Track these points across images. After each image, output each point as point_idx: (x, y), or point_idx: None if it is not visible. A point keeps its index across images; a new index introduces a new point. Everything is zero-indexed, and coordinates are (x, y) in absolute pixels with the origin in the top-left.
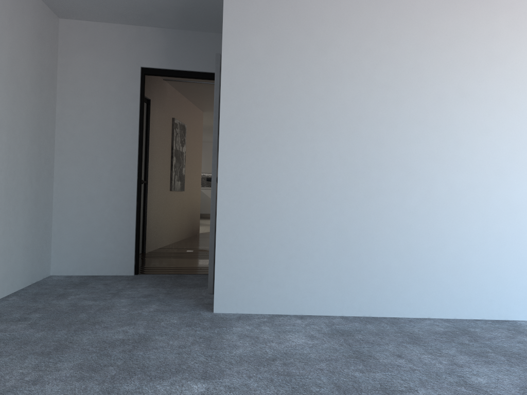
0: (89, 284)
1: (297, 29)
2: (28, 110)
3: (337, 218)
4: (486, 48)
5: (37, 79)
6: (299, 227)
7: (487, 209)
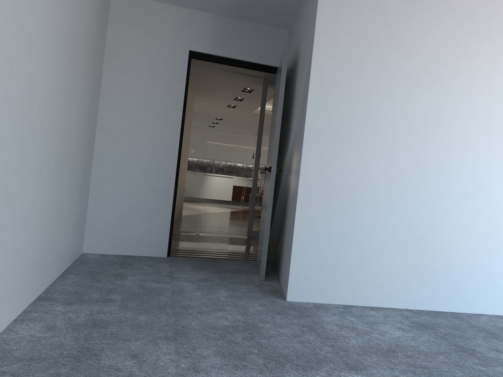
0: (133, 265)
1: (384, 34)
2: (89, 84)
3: (408, 217)
4: None
5: (96, 52)
6: (373, 222)
7: None
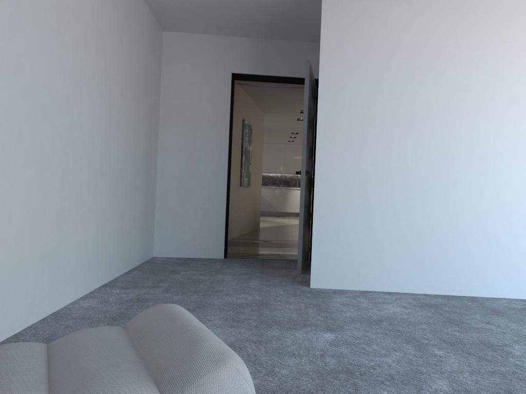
0: (190, 264)
1: (386, 38)
2: (144, 112)
3: (421, 206)
4: None
5: (150, 84)
6: (386, 213)
7: None
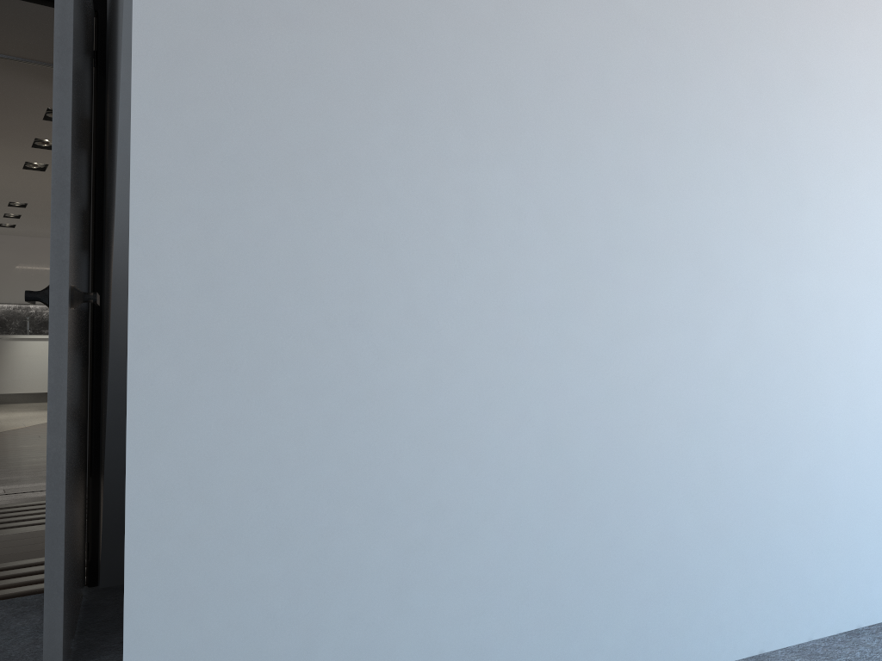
0: None
1: None
2: None
3: (544, 408)
4: None
5: None
6: (436, 444)
7: (856, 359)
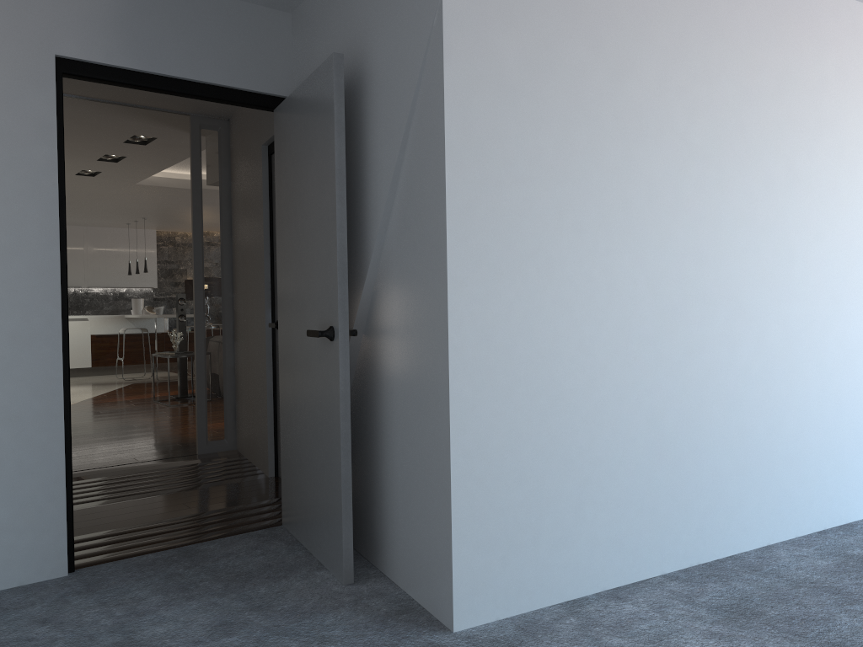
0: None
1: (575, 32)
2: None
3: (649, 398)
4: (816, 104)
5: None
6: (594, 422)
7: (824, 357)
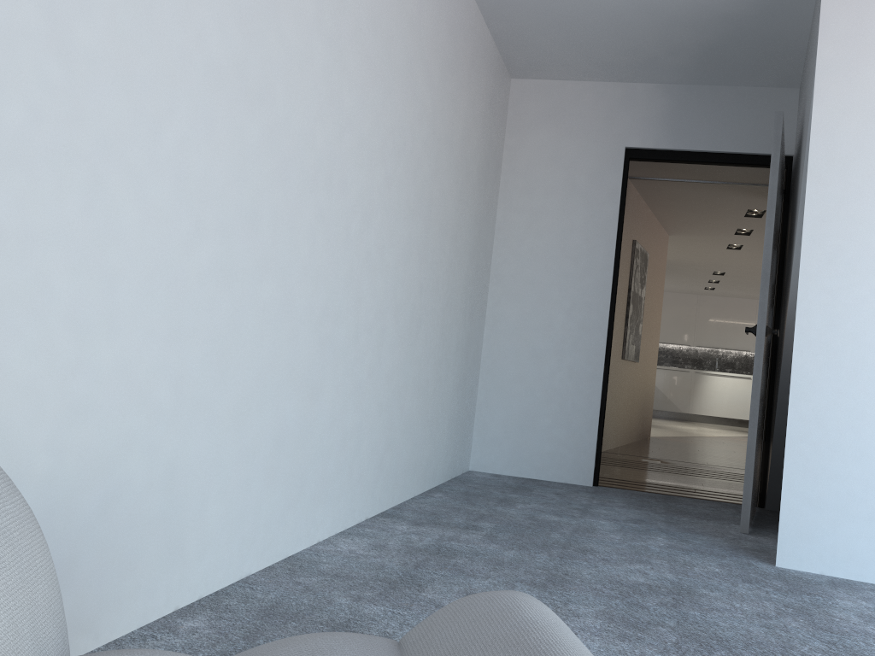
0: (533, 491)
1: None
2: (471, 212)
3: None
4: None
5: (484, 166)
6: None
7: None
